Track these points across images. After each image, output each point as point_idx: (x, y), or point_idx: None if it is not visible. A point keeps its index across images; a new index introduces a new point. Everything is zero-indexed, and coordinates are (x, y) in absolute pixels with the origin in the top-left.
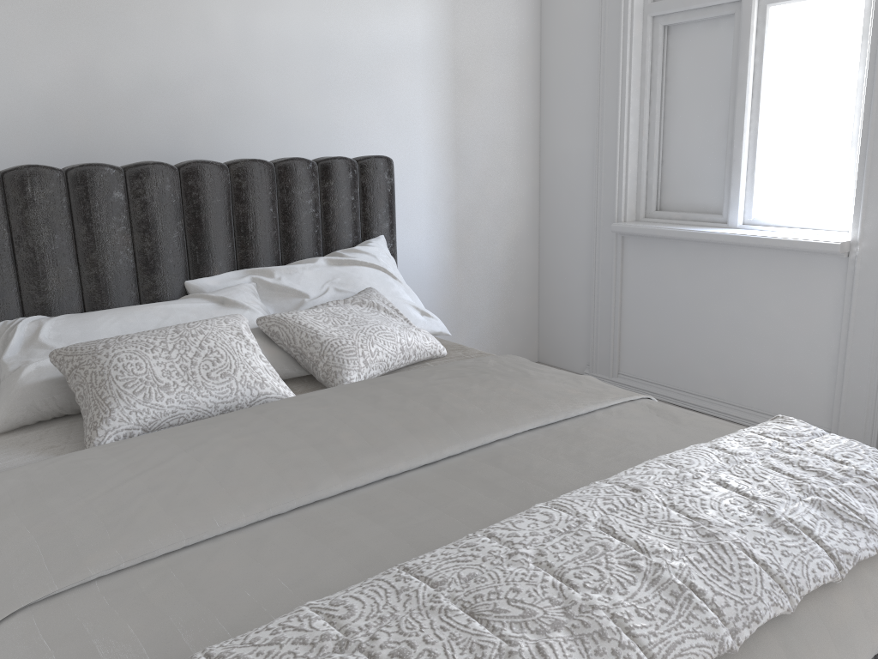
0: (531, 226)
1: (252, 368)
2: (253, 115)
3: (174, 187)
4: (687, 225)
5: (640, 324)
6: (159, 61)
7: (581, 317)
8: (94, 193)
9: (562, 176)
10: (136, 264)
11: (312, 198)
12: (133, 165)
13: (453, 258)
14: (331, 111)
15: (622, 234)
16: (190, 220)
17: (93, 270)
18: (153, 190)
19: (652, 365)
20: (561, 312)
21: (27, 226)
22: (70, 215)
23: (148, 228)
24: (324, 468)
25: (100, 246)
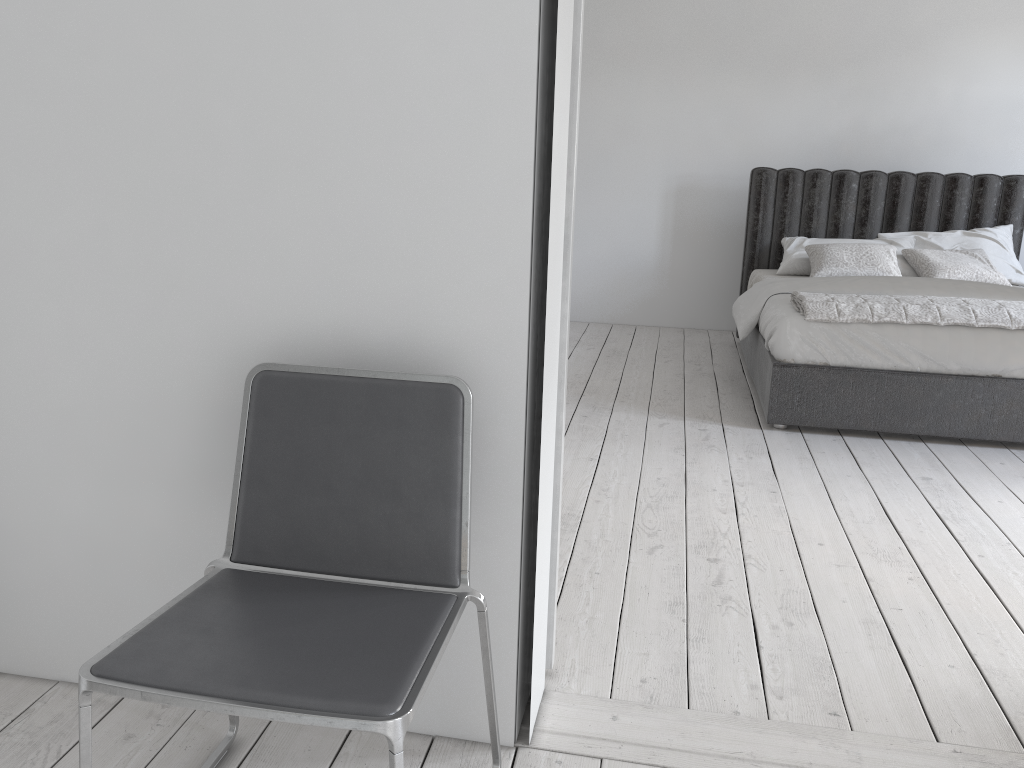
0: None
1: (887, 265)
2: (952, 147)
3: (883, 184)
4: None
5: None
6: (899, 116)
7: None
8: (843, 184)
9: None
10: (855, 221)
11: (965, 197)
12: (865, 171)
13: None
14: (1010, 145)
15: None
16: (888, 202)
17: (833, 220)
18: (872, 185)
19: None
20: None
21: (810, 196)
22: (829, 193)
23: (865, 203)
24: (889, 287)
25: (839, 209)
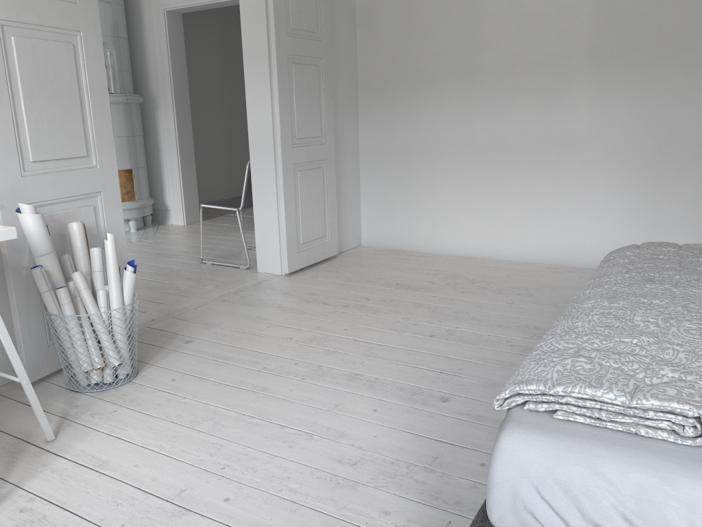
0: None
1: None
2: None
3: None
4: None
5: None
6: None
7: None
8: None
9: None
10: None
11: None
12: None
13: None
14: None
15: None
16: None
17: None
18: None
19: None
20: None
21: None
22: None
23: None
24: None
25: None
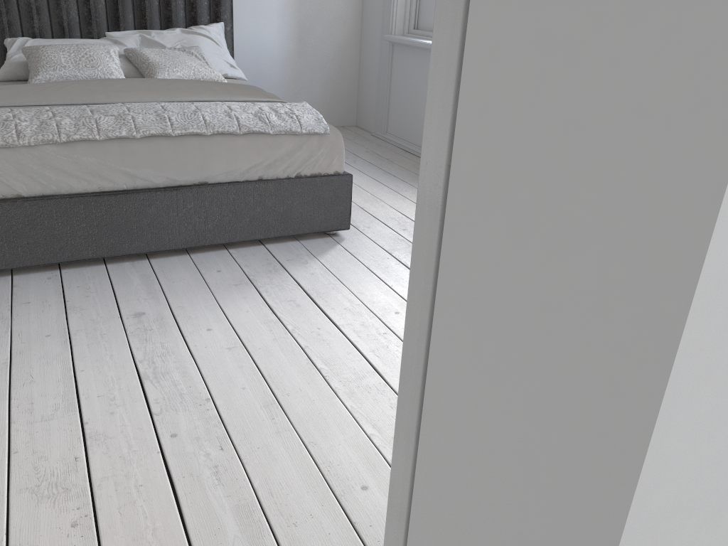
0: (354, 36)
1: (108, 67)
2: None
3: None
4: (421, 38)
5: (397, 101)
6: None
7: (374, 97)
8: None
9: (371, 3)
10: (80, 20)
11: None
12: None
13: (295, 49)
14: None
15: (390, 42)
16: None
17: (56, 19)
18: None
19: (399, 126)
20: (366, 94)
21: None
22: None
23: (85, 1)
24: (100, 93)
25: (60, 7)
